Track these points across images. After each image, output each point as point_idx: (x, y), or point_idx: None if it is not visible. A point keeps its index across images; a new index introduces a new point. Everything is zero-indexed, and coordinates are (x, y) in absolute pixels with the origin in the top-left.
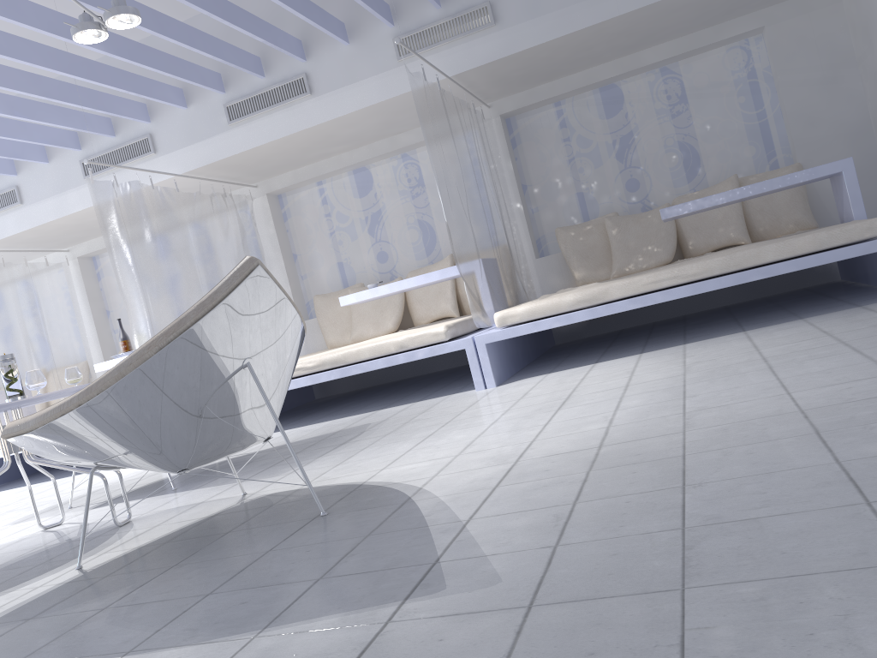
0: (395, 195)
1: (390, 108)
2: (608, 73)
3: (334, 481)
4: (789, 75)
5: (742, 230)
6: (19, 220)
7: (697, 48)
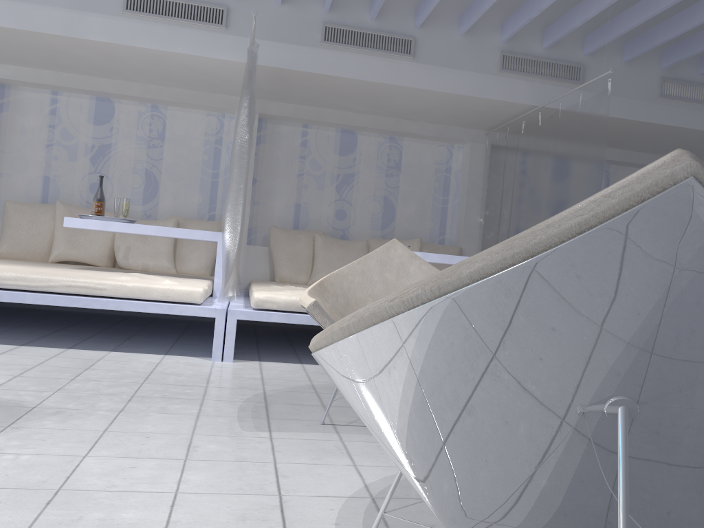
0: (371, 167)
1: (459, 103)
2: None
3: None
4: None
5: None
6: (2, 12)
7: (635, 163)
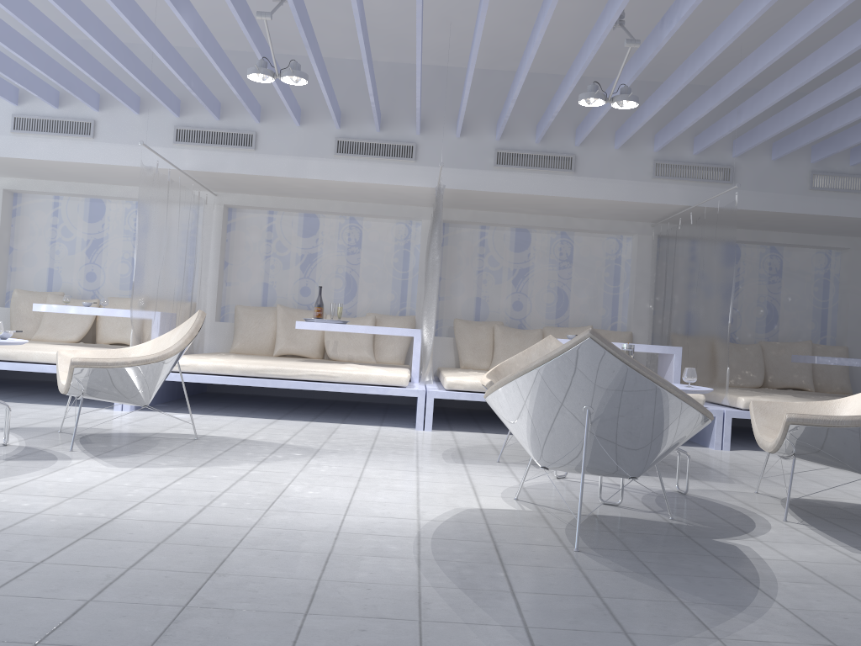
0: (545, 261)
1: (618, 205)
2: (744, 237)
3: (839, 500)
4: (857, 287)
5: (811, 380)
6: (245, 163)
7: (806, 245)
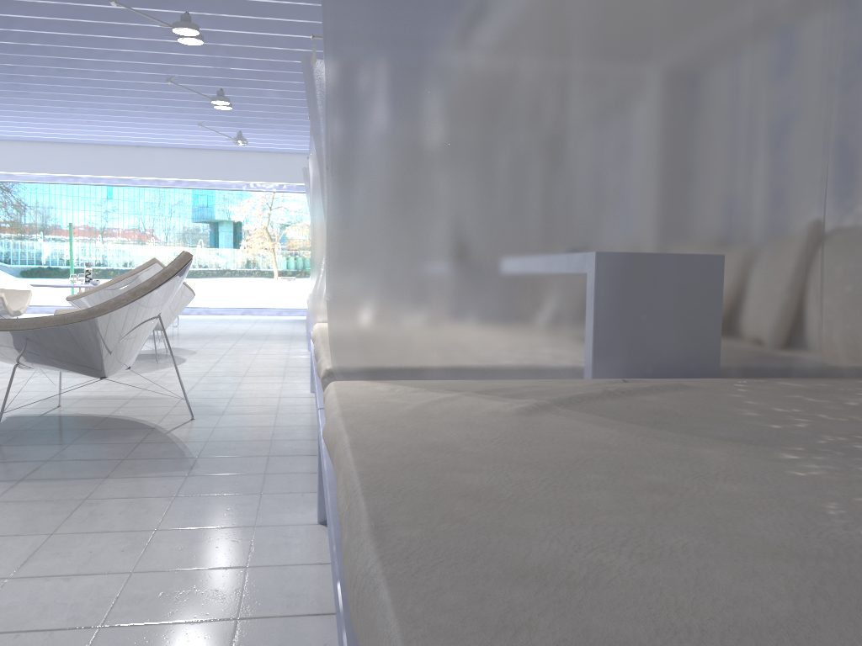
0: None
1: None
2: None
3: None
4: None
5: None
6: None
7: None
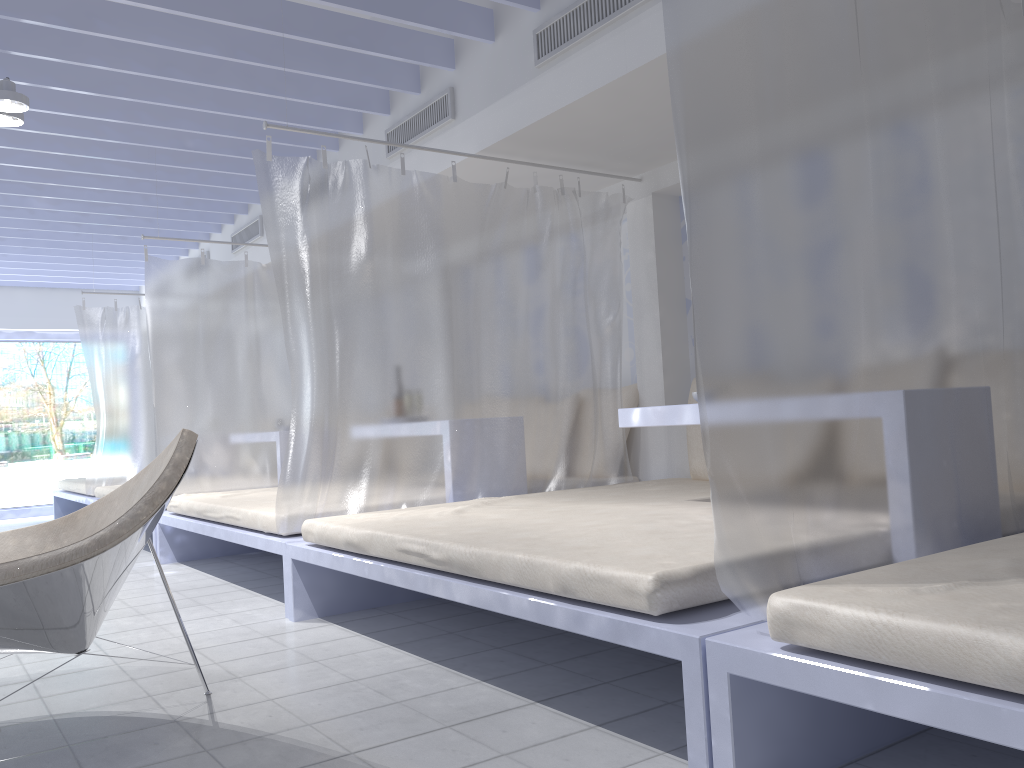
0: None
1: None
2: None
3: None
4: None
5: None
6: None
7: None
